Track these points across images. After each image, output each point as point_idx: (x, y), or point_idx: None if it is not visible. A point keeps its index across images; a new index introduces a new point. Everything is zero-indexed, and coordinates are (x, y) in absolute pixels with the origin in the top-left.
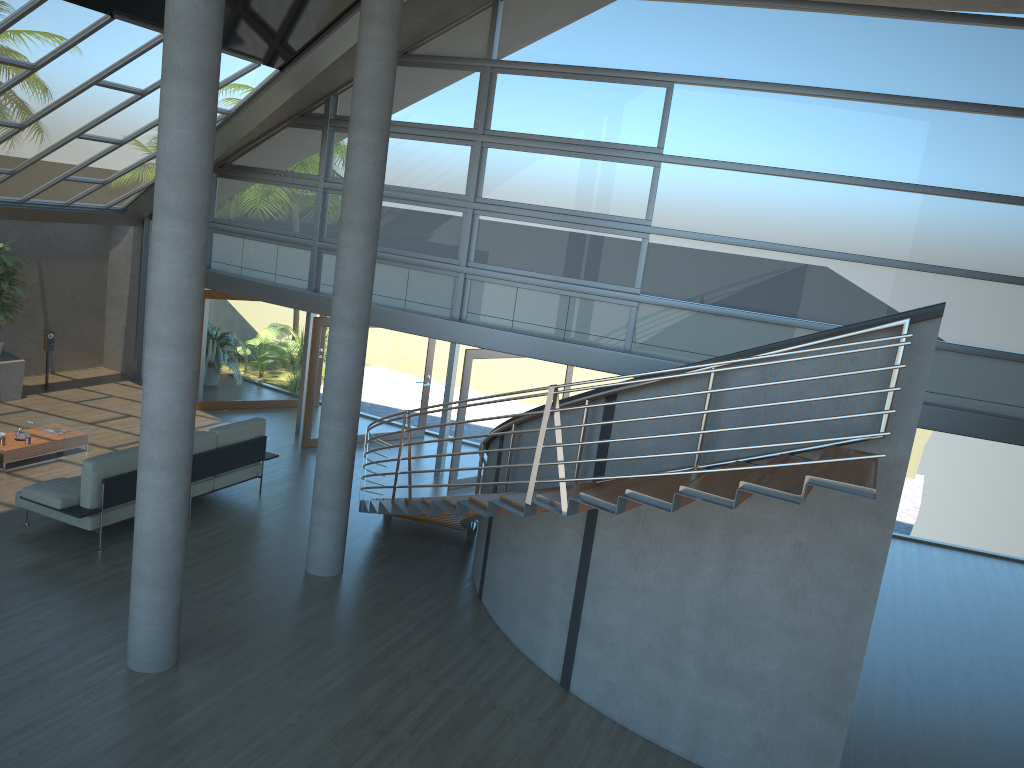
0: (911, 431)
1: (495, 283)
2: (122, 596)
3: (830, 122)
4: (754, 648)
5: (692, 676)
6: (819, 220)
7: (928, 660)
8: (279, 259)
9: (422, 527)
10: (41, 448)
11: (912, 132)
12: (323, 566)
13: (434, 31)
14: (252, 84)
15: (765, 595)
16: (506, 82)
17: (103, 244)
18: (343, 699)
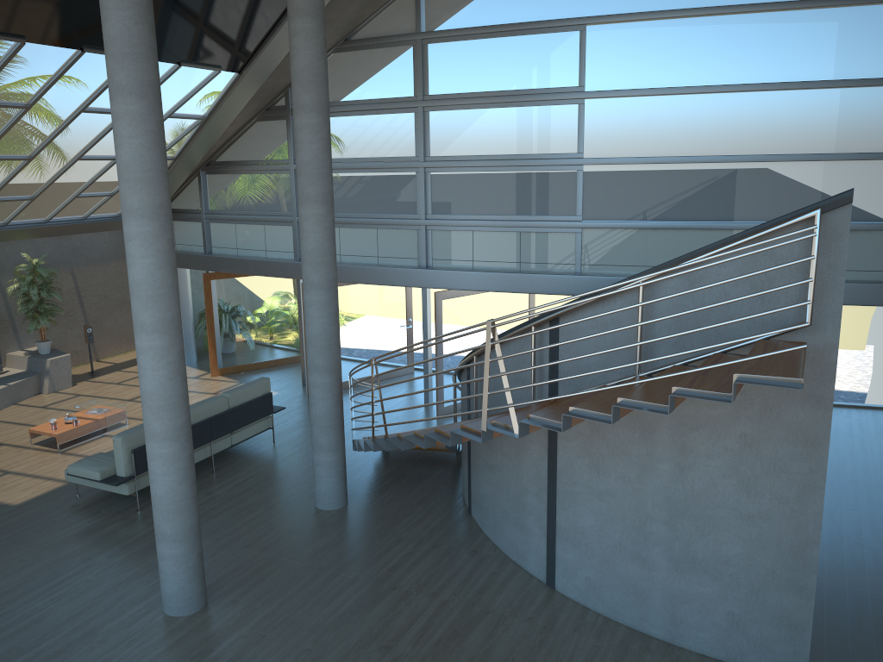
0: (837, 315)
1: (453, 230)
2: None
3: (735, 36)
4: (716, 535)
5: (662, 566)
6: (737, 128)
7: None
8: (267, 237)
9: (416, 454)
10: (87, 428)
11: (814, 32)
12: (329, 501)
13: (367, 16)
14: (217, 89)
15: (719, 485)
16: (436, 50)
17: (123, 246)
18: (352, 620)
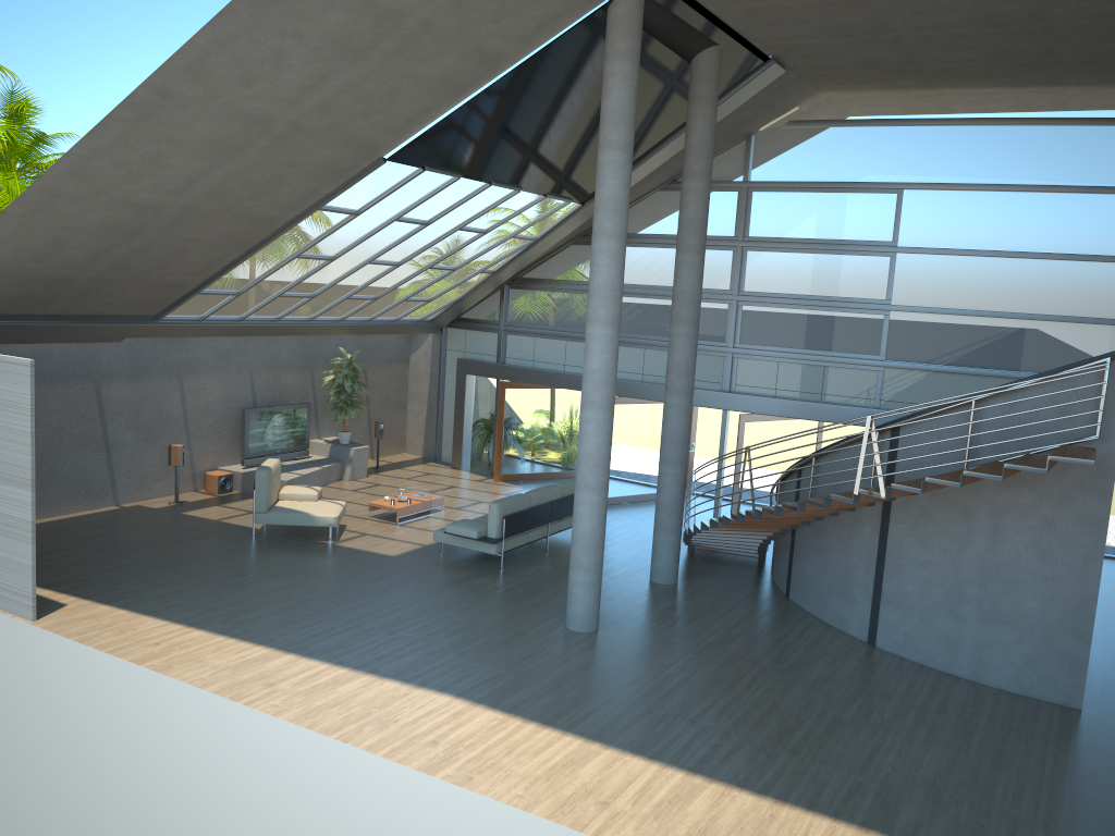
0: None
1: (759, 359)
2: (536, 594)
3: (1038, 211)
4: (1017, 593)
5: (972, 619)
6: (1035, 290)
7: None
8: (567, 352)
9: (721, 555)
10: (417, 507)
11: (1110, 214)
12: (665, 576)
13: None
14: (558, 216)
15: (1022, 555)
16: (760, 198)
17: (406, 350)
18: (719, 647)
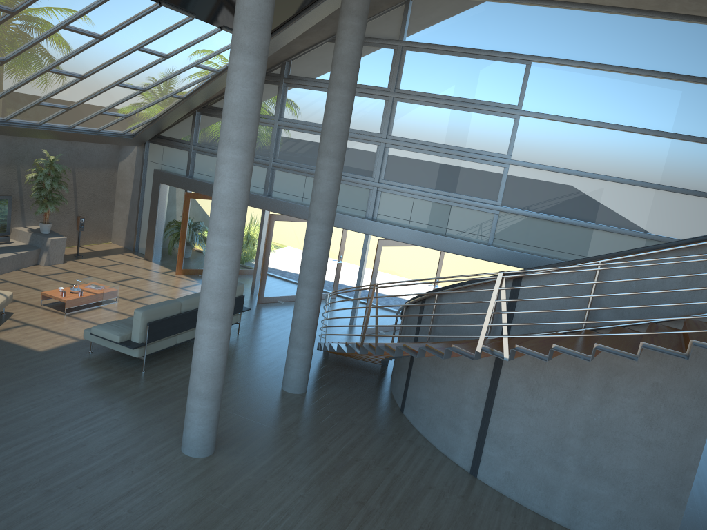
0: None
1: (398, 194)
2: (166, 404)
3: (640, 92)
4: (619, 453)
5: (572, 471)
6: (629, 159)
7: (705, 463)
8: None
9: (351, 361)
10: (88, 299)
11: (697, 101)
12: (295, 387)
13: None
14: None
15: (629, 418)
16: (412, 56)
17: (115, 158)
18: (330, 479)
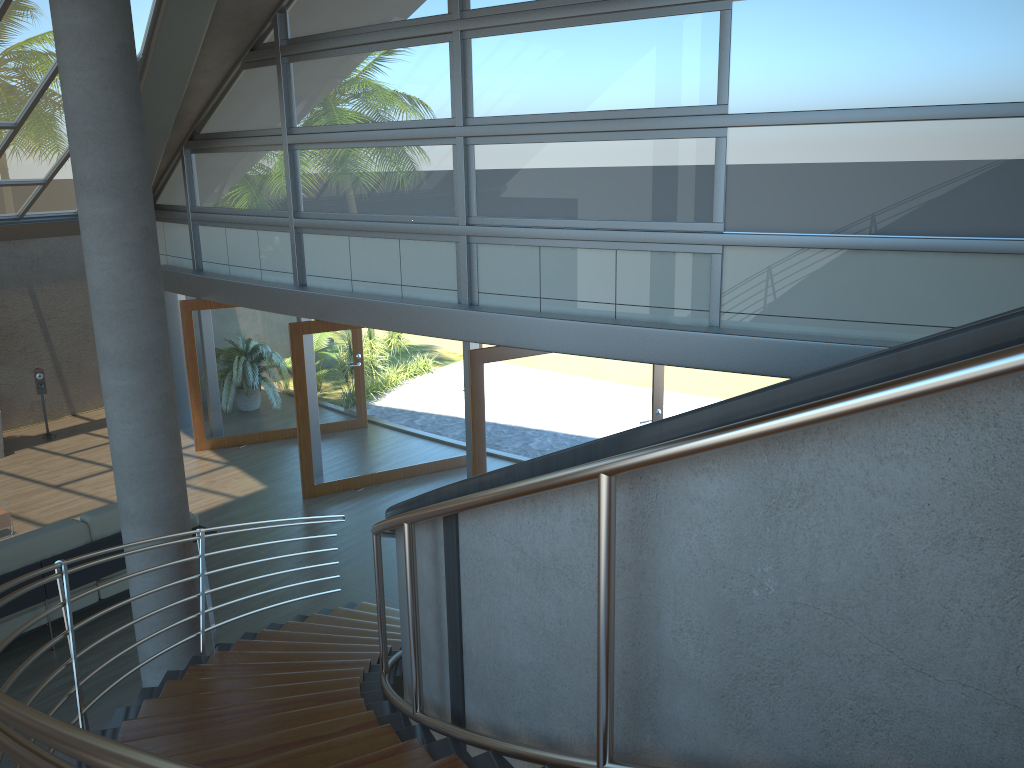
0: None
1: (508, 244)
2: None
3: None
4: None
5: None
6: None
7: None
8: (261, 249)
9: None
10: None
11: None
12: None
13: None
14: (137, 11)
15: None
16: None
17: None
18: None
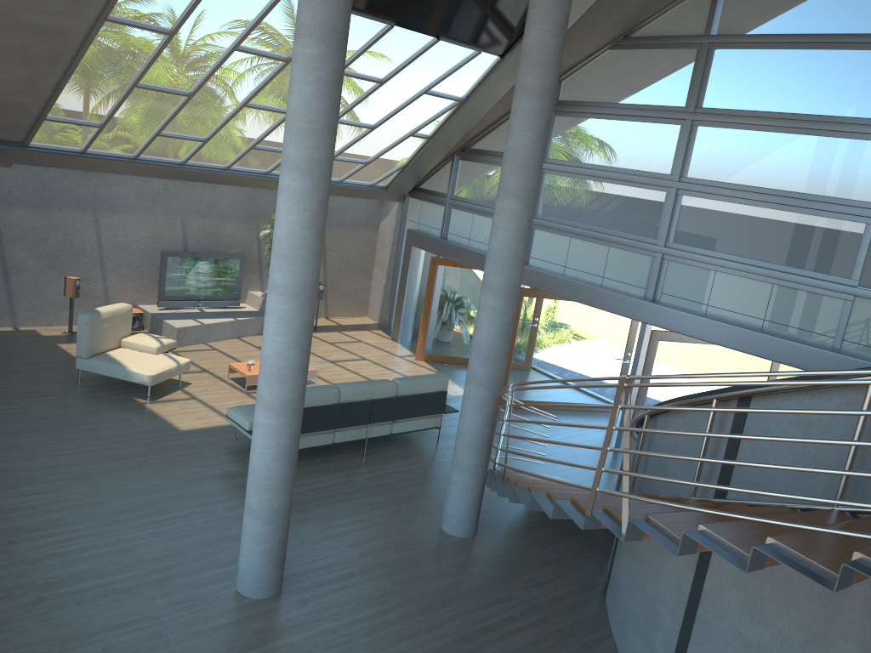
0: None
1: (692, 265)
2: None
3: None
4: None
5: None
6: None
7: None
8: None
9: None
10: None
11: None
12: (454, 526)
13: (654, 12)
14: (477, 71)
15: None
16: (723, 57)
17: (375, 216)
18: None
